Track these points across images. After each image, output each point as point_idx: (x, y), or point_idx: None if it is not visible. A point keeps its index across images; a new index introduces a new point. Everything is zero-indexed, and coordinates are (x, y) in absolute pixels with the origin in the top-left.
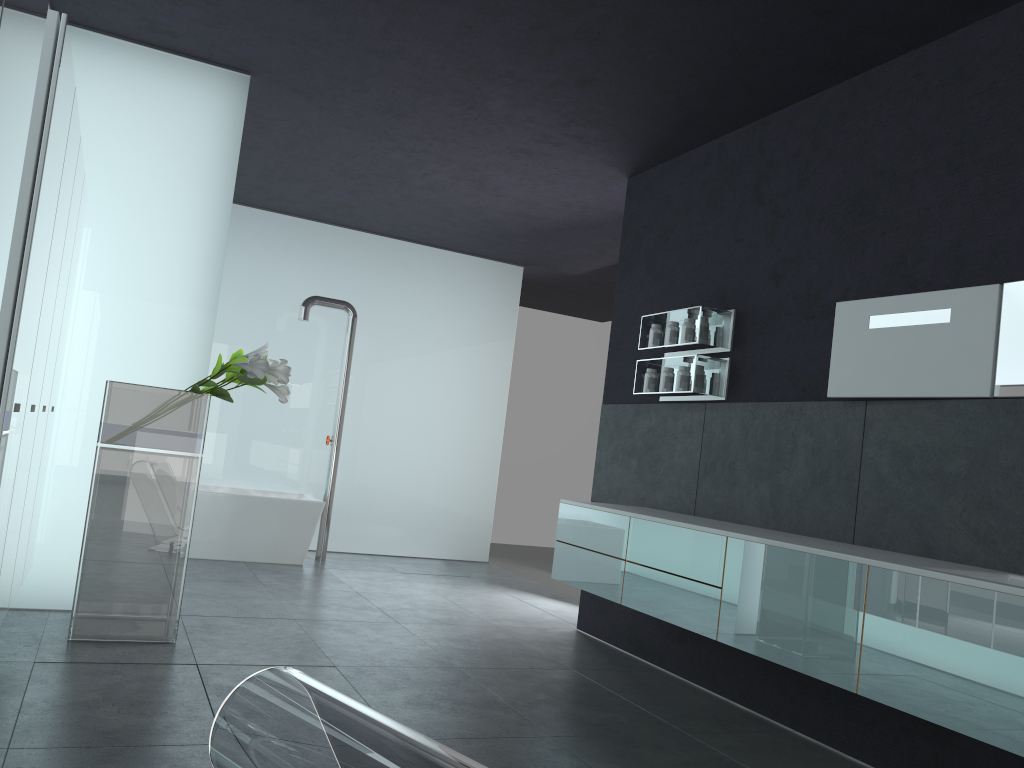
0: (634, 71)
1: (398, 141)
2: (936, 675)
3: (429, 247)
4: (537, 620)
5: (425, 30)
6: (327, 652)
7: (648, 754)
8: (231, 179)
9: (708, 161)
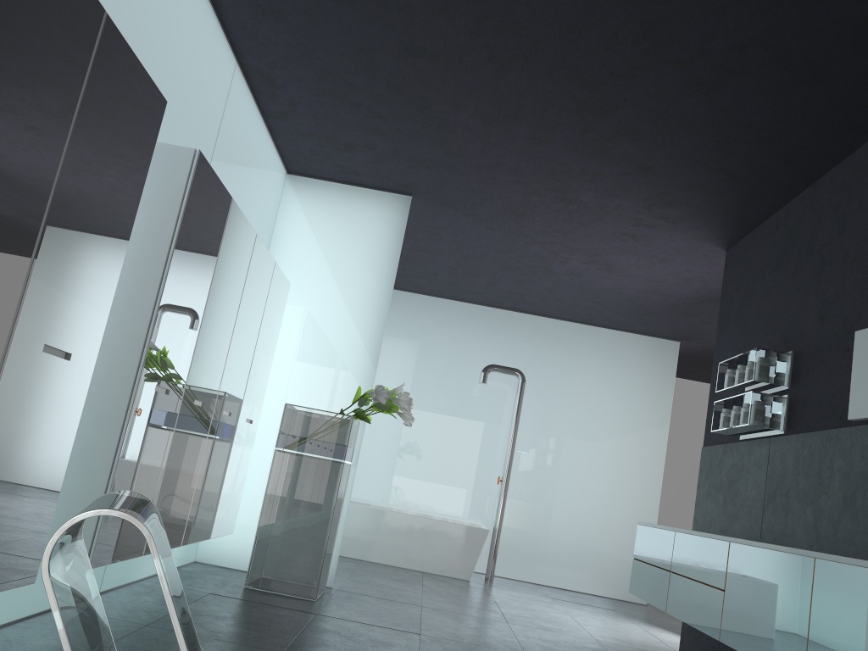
0: (679, 155)
1: (530, 236)
2: None
3: (594, 326)
4: (644, 644)
5: (509, 146)
6: (424, 626)
7: None
8: (394, 268)
9: (777, 226)
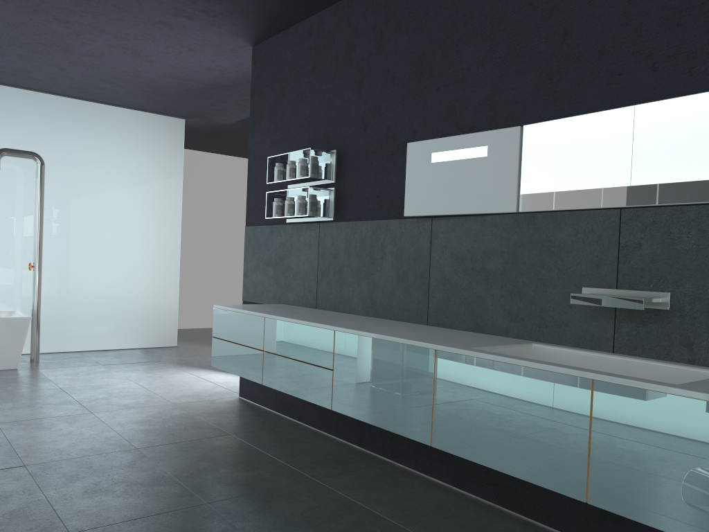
0: None
1: (52, 13)
2: (485, 430)
3: (104, 105)
4: (209, 393)
5: None
6: (21, 452)
7: (283, 505)
8: None
9: (310, 32)
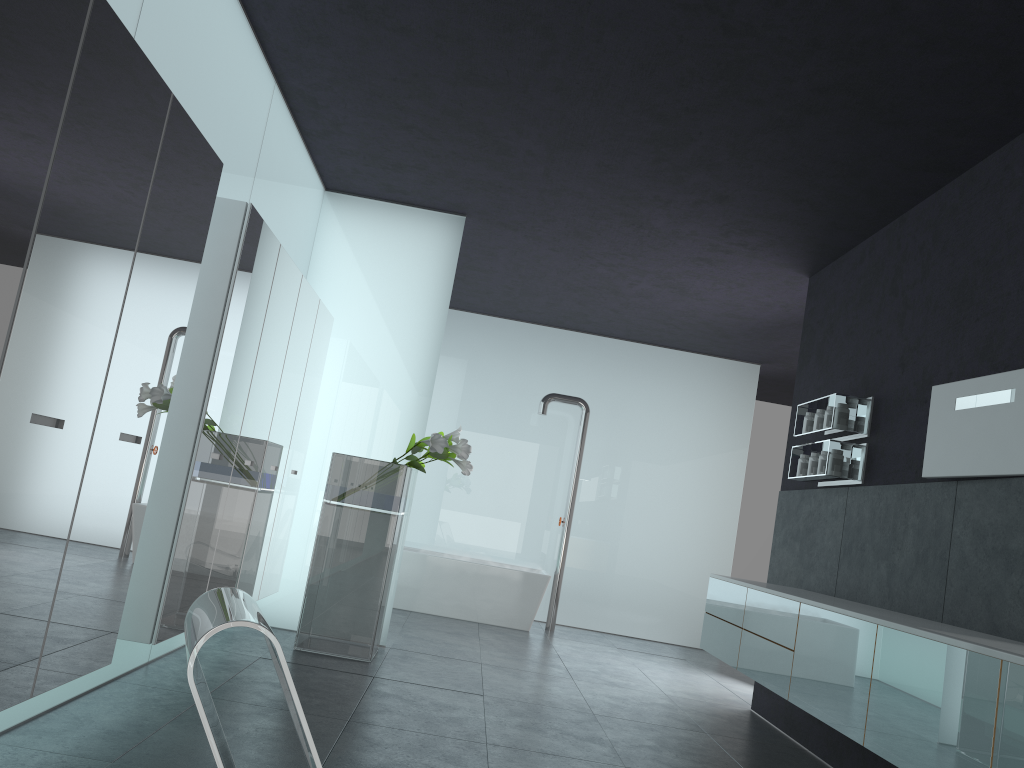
0: (758, 186)
1: (596, 258)
2: (909, 726)
3: (665, 348)
4: (716, 697)
5: (575, 171)
6: (486, 686)
7: None
8: (447, 298)
9: (862, 258)
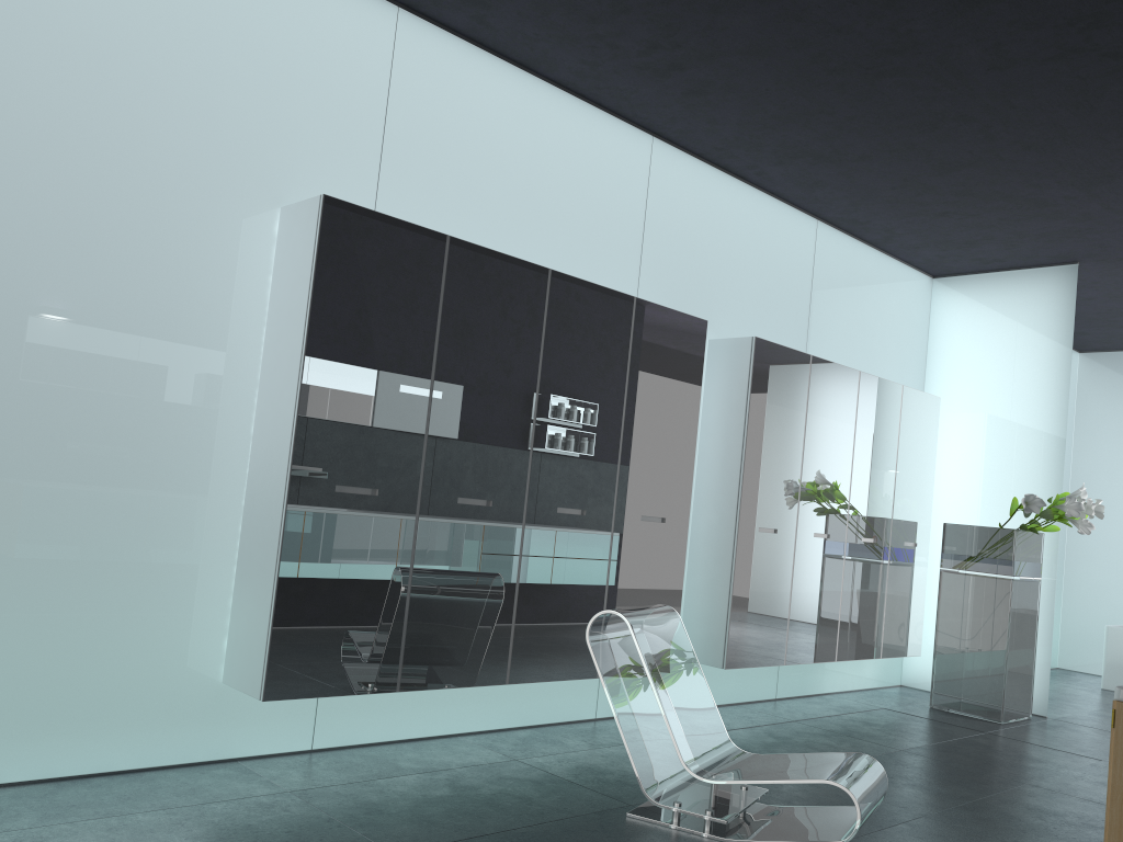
0: None
1: None
2: None
3: None
4: None
5: None
6: None
7: None
8: (1067, 352)
9: None
